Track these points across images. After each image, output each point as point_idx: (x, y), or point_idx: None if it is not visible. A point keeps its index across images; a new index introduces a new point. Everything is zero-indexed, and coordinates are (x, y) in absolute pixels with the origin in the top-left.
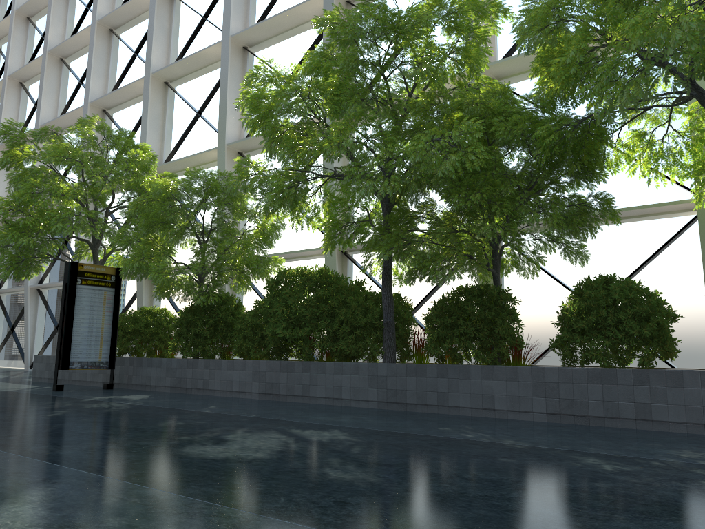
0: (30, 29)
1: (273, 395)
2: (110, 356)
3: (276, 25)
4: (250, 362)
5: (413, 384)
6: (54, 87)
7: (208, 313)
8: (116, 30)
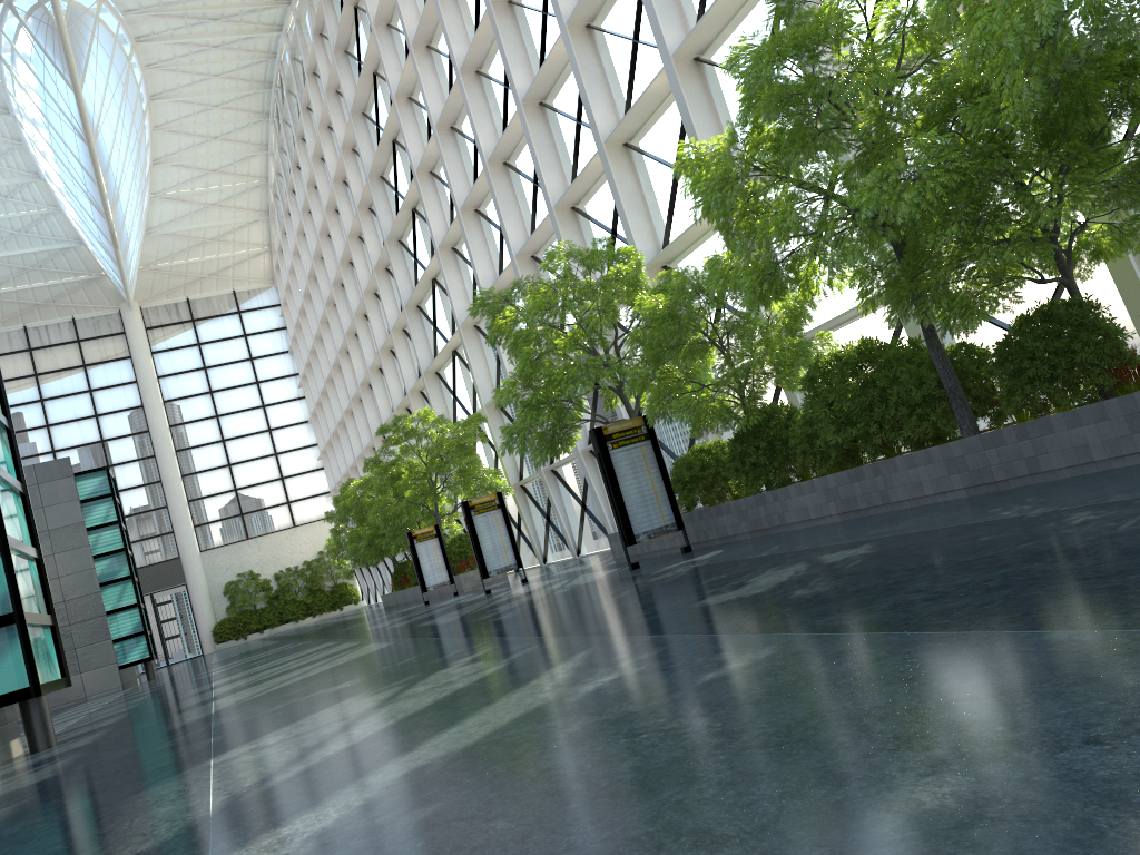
0: (459, 139)
1: (854, 512)
2: (674, 516)
3: (720, 14)
4: (817, 481)
5: (995, 457)
6: (511, 201)
7: (756, 435)
8: (546, 100)
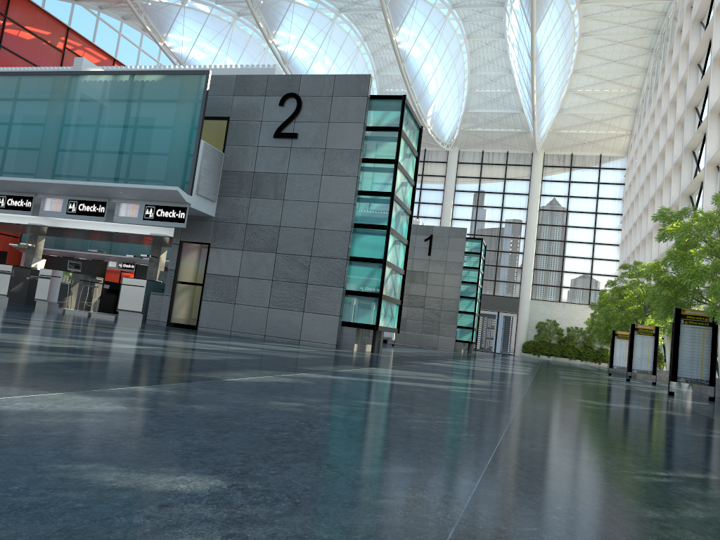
0: None
1: None
2: (710, 376)
3: None
4: None
5: None
6: None
7: None
8: None
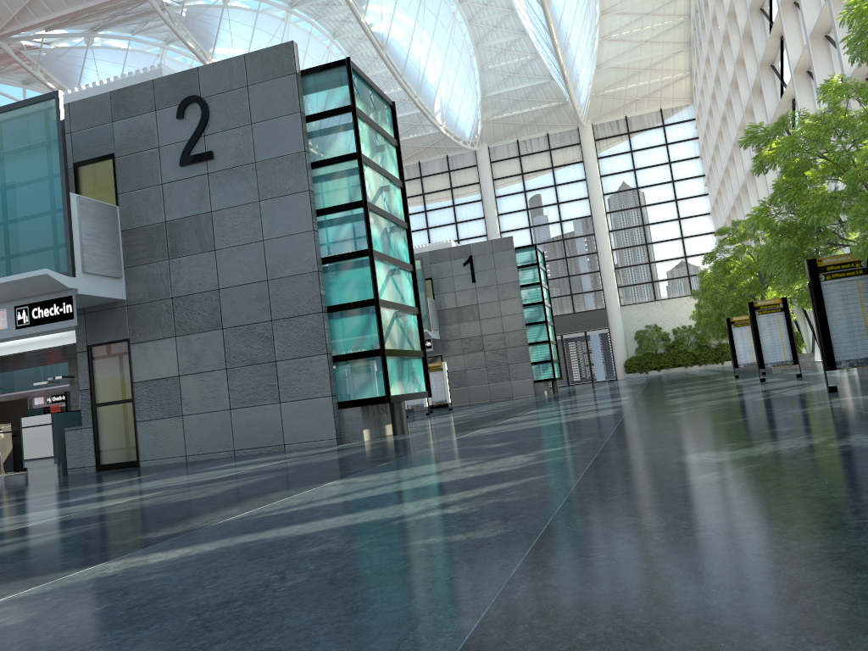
0: None
1: None
2: None
3: None
4: None
5: None
6: None
7: None
8: None
